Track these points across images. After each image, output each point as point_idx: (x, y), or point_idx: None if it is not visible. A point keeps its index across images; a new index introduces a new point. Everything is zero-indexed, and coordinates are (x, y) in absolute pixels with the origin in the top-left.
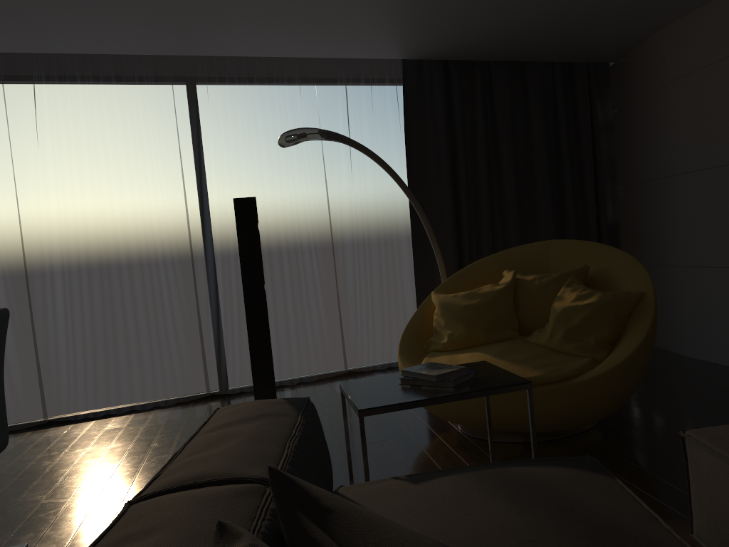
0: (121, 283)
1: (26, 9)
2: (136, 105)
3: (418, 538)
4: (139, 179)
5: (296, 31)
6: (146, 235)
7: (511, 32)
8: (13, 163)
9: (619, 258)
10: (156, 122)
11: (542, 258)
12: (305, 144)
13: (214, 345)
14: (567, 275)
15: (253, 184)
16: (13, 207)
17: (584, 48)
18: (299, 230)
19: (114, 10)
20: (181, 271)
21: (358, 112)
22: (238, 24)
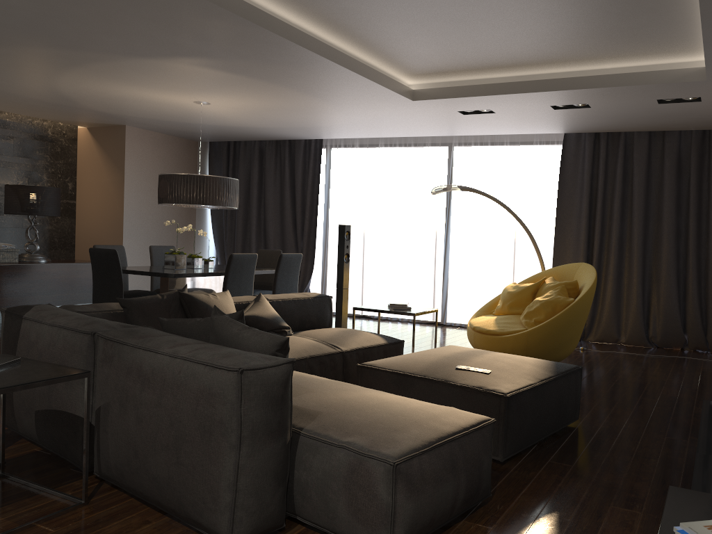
0: (402, 253)
1: (353, 127)
2: (421, 159)
3: (267, 310)
4: (416, 199)
5: (473, 126)
6: (415, 229)
7: (607, 120)
8: (366, 187)
9: (590, 279)
10: (428, 168)
11: (573, 273)
12: (506, 183)
13: (439, 295)
14: (561, 284)
15: (473, 206)
16: (363, 209)
17: (691, 123)
18: (496, 236)
19: (383, 125)
20: (429, 251)
21: (545, 163)
22: (441, 126)
